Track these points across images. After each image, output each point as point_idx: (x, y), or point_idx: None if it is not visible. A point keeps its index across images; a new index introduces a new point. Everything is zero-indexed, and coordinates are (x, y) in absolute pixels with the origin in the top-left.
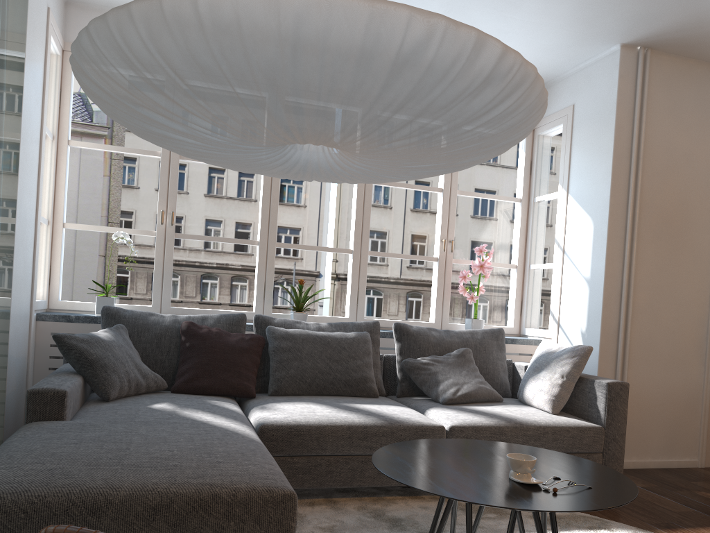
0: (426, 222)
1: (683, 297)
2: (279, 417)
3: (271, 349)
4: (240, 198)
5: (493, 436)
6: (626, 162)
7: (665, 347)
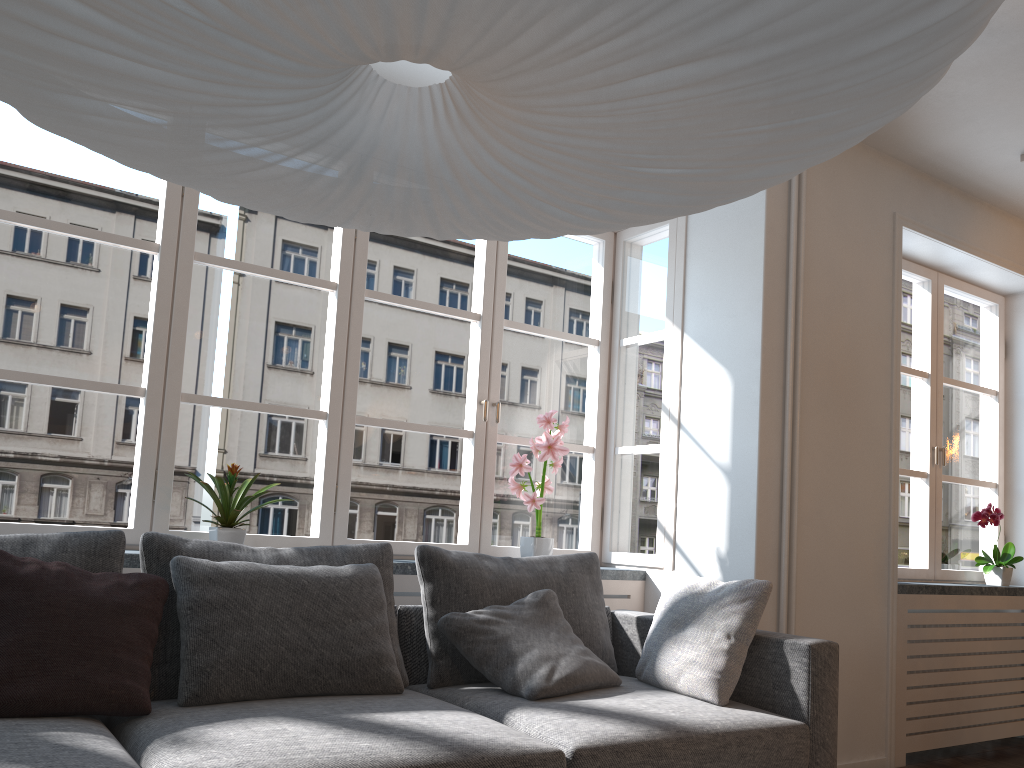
0: (358, 398)
1: (859, 499)
2: (224, 765)
3: (184, 605)
4: (59, 350)
5: (647, 760)
6: (781, 283)
7: (839, 578)
